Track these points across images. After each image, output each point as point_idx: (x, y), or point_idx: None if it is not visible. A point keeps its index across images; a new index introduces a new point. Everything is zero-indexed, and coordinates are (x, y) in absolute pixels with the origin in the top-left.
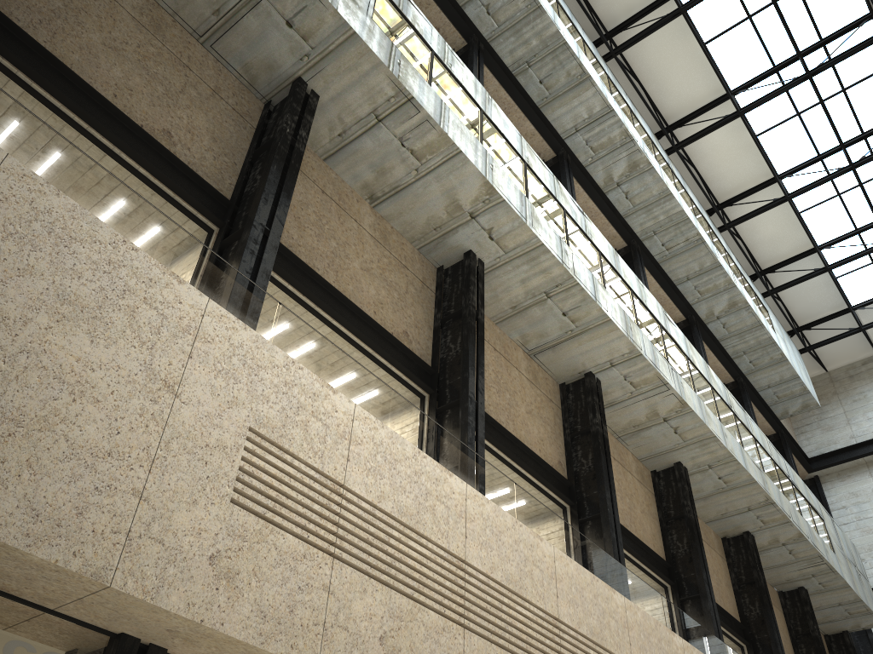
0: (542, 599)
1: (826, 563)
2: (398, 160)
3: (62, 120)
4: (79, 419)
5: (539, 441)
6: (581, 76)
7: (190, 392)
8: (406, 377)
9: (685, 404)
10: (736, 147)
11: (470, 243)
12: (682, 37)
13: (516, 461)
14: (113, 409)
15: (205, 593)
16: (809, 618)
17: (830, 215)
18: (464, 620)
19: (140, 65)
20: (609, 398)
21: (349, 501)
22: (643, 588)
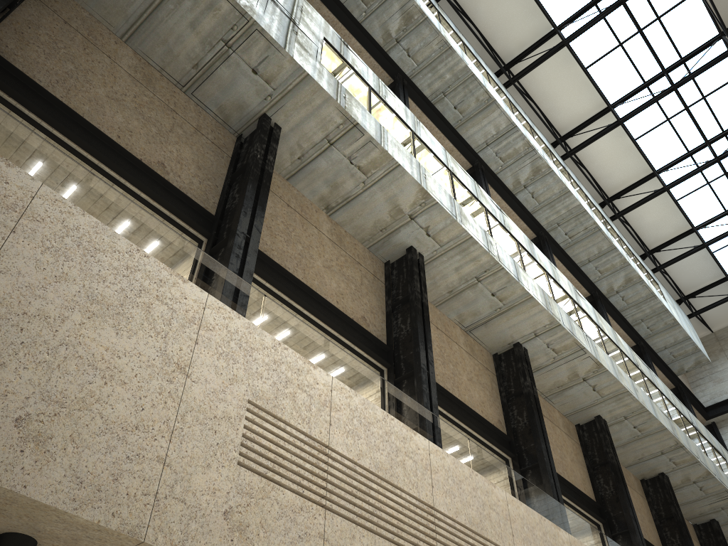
0: (501, 538)
1: None
2: (348, 175)
3: (78, 158)
4: (110, 399)
5: (480, 404)
6: (488, 100)
7: (198, 373)
8: (367, 355)
9: (601, 364)
10: (619, 150)
11: (410, 240)
12: (567, 64)
13: (463, 421)
14: (137, 389)
15: (222, 545)
16: None
17: (703, 201)
18: None
19: (137, 111)
20: (536, 363)
21: (333, 460)
22: (583, 525)
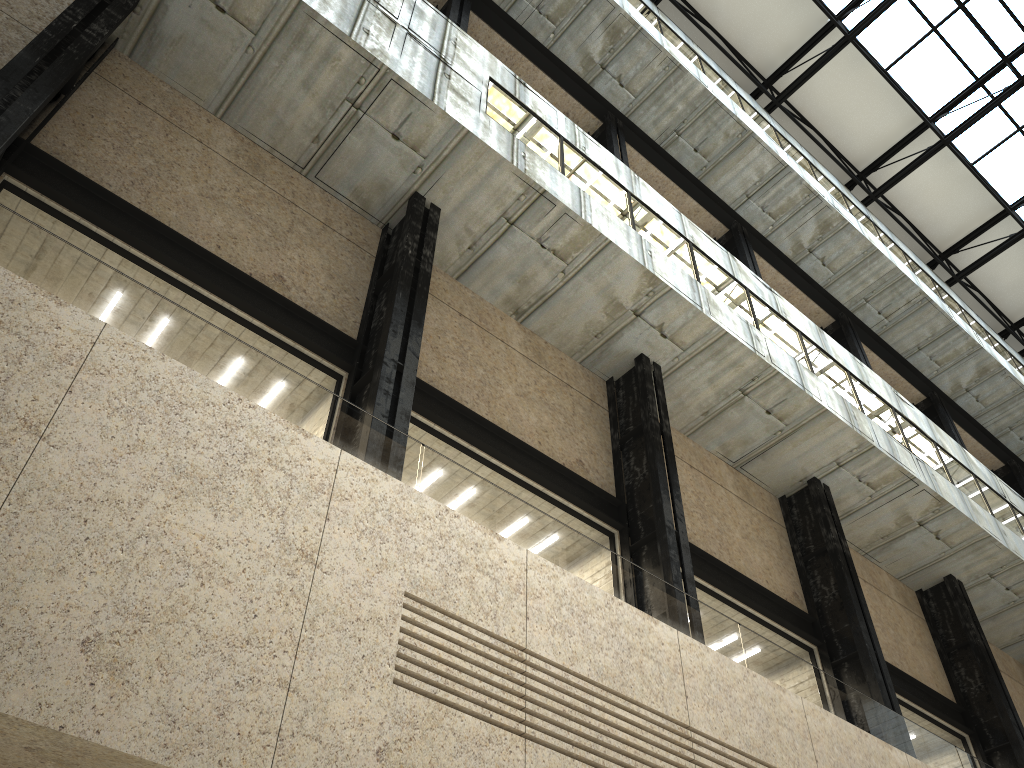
0: (797, 767)
1: None
2: (540, 264)
3: (166, 282)
4: (210, 605)
5: (764, 571)
6: (742, 134)
7: (332, 560)
8: (587, 514)
9: (943, 500)
10: (949, 182)
11: (639, 345)
12: (856, 68)
13: (739, 598)
14: (247, 589)
15: None
16: None
17: None
18: None
19: (241, 210)
20: (844, 506)
21: (535, 668)
22: (929, 739)
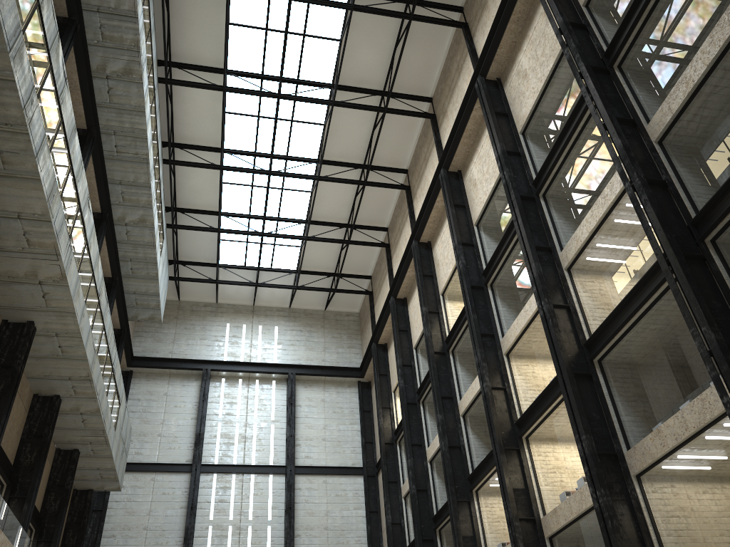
0: None
1: (105, 436)
2: None
3: None
4: None
5: None
6: None
7: None
8: None
9: (65, 278)
10: (208, 111)
11: None
12: (217, 6)
13: None
14: None
15: None
16: (70, 474)
17: (240, 196)
18: None
19: None
20: (0, 243)
21: None
22: None
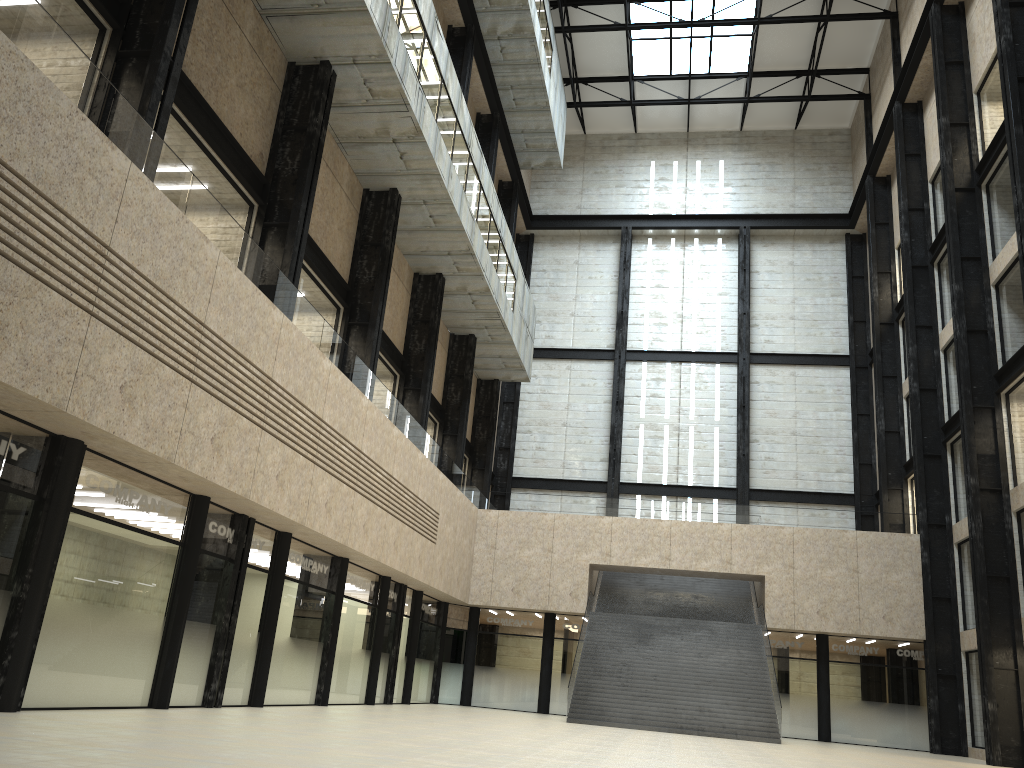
0: (191, 302)
1: (501, 320)
2: None
3: None
4: None
5: (243, 124)
6: None
7: None
8: None
9: (420, 132)
10: None
11: None
12: None
13: (208, 140)
14: None
15: None
16: (468, 363)
17: None
18: (93, 308)
19: None
20: (342, 98)
21: None
22: (307, 310)
